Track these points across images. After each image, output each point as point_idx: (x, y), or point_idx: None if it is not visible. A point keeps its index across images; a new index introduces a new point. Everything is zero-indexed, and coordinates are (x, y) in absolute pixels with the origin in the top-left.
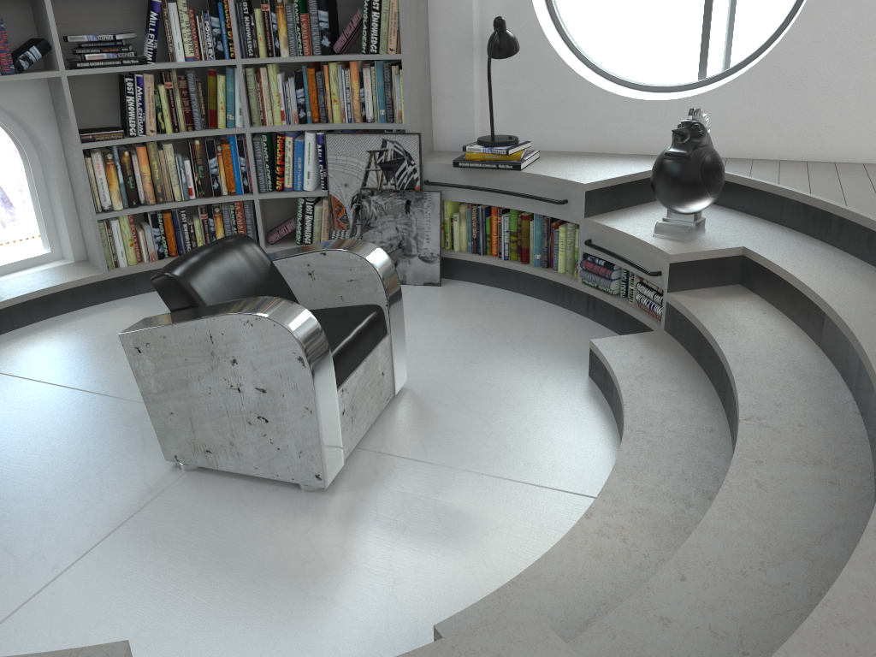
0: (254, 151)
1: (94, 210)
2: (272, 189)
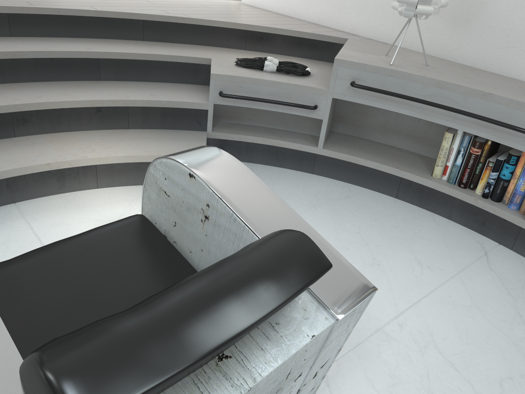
0: None
1: None
2: None
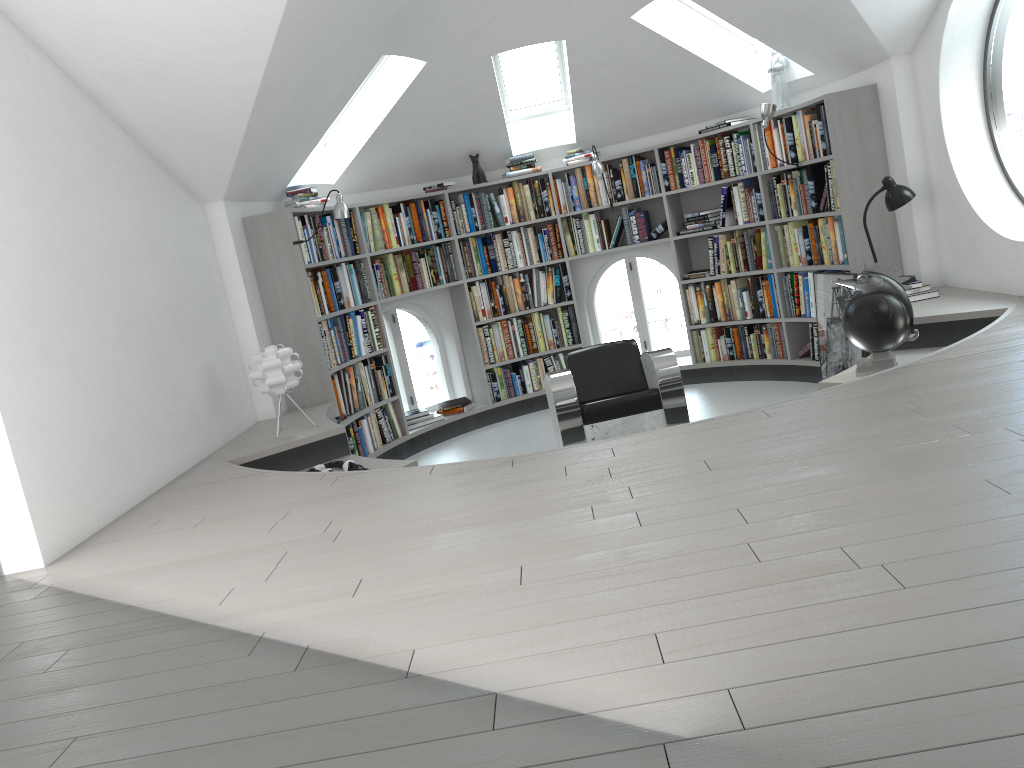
0: (782, 286)
1: (687, 323)
2: (795, 314)
